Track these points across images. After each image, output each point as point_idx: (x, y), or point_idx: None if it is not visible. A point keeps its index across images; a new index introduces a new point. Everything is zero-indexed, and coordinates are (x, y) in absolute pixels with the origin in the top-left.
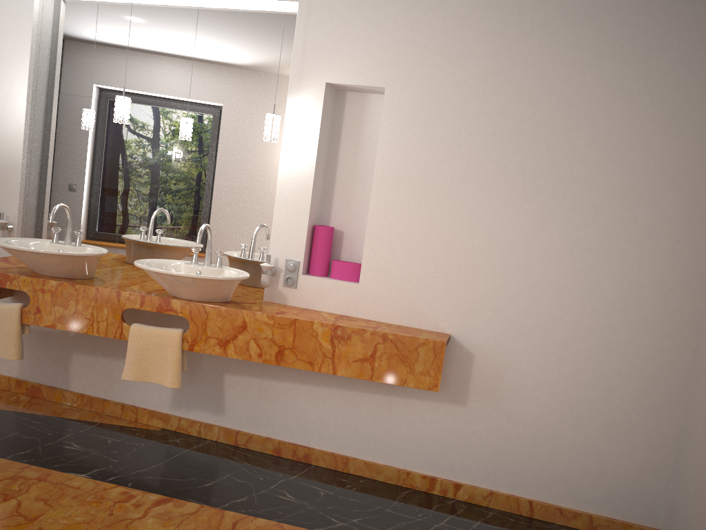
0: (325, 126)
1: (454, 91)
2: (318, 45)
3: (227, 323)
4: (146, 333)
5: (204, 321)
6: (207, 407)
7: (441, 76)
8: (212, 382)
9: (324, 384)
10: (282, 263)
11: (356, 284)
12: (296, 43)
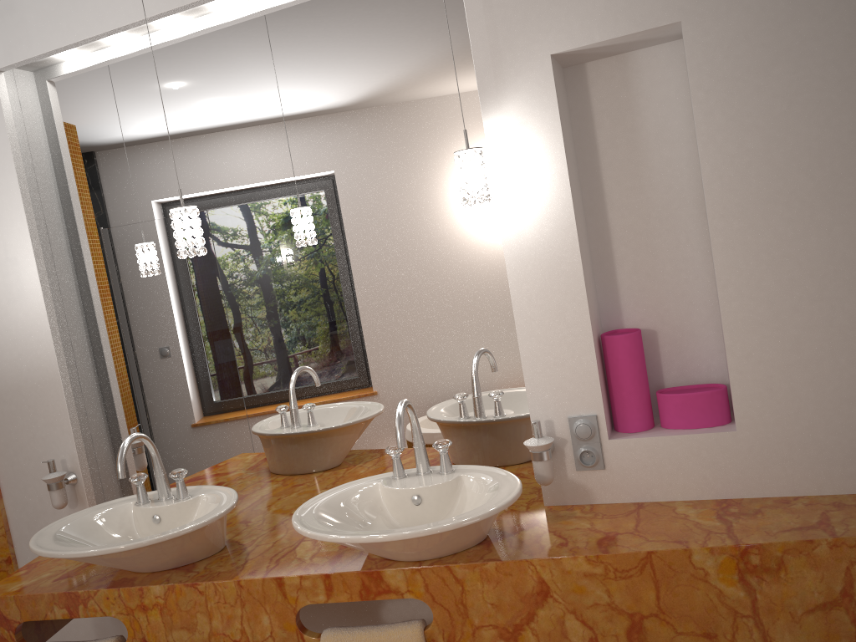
0: (567, 142)
1: None
2: None
3: (506, 592)
4: None
5: (459, 598)
6: None
7: None
8: None
9: None
10: (562, 428)
11: (731, 432)
12: (469, 1)
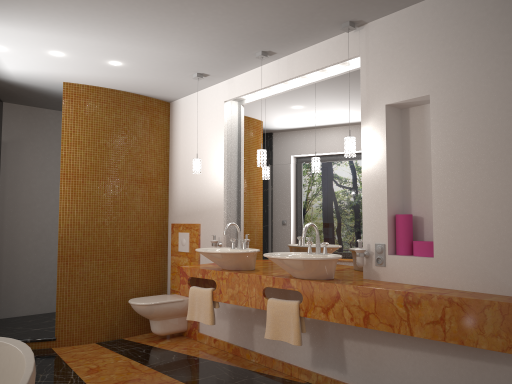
0: (392, 137)
1: (487, 79)
2: (376, 80)
3: (326, 294)
4: (276, 304)
5: (311, 293)
6: (334, 366)
7: (474, 71)
8: (335, 346)
9: (418, 348)
10: (372, 248)
11: (431, 258)
12: (362, 84)
